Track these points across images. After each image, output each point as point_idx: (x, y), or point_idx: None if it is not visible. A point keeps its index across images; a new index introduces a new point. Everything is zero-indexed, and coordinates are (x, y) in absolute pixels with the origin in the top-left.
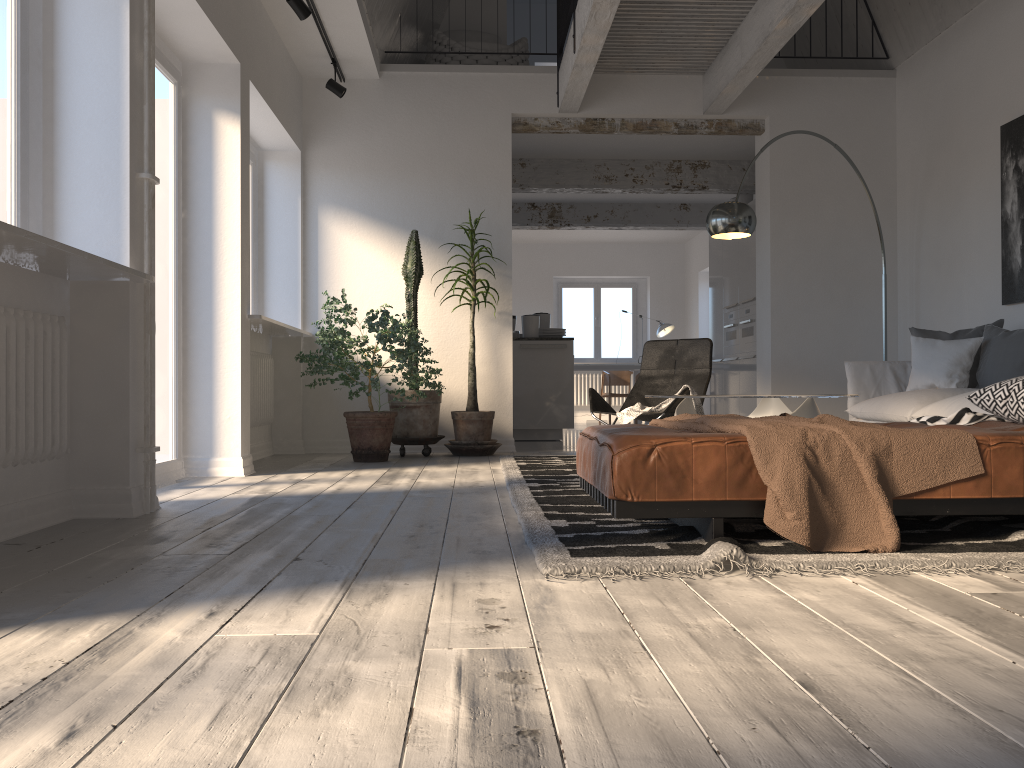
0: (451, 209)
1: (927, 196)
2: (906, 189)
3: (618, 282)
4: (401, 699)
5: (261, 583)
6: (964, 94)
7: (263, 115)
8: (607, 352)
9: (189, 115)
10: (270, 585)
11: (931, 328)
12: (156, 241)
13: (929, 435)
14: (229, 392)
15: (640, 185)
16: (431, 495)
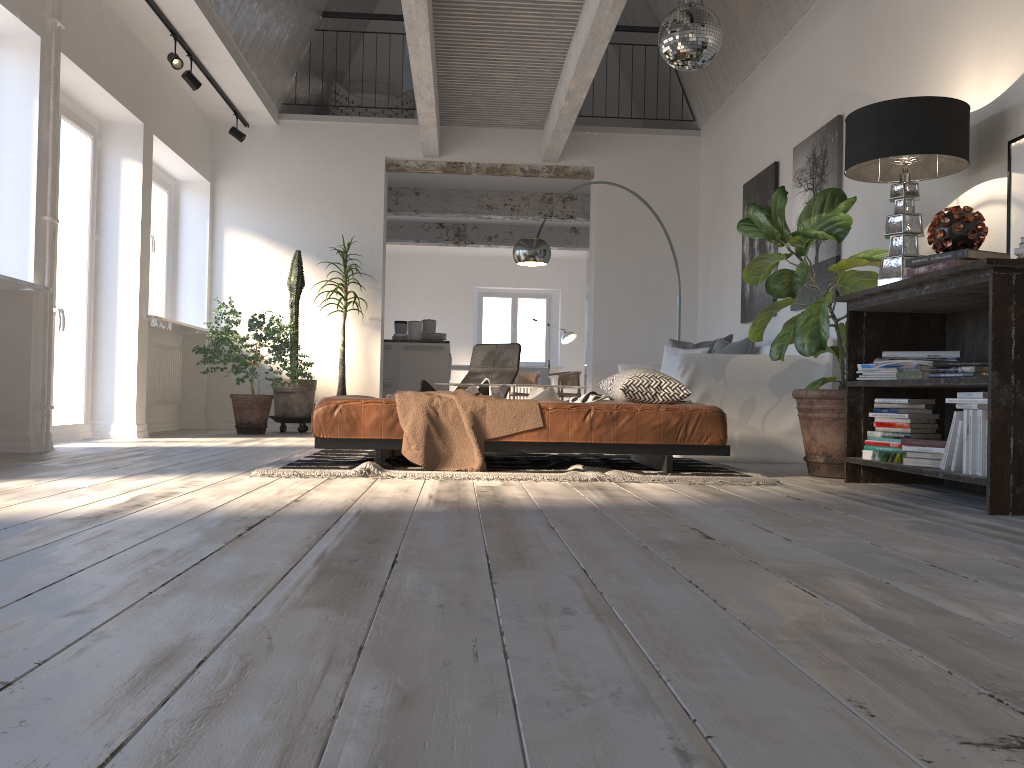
0: (333, 233)
1: (712, 234)
2: (703, 227)
3: (534, 293)
4: (98, 499)
5: (80, 474)
6: (730, 156)
7: (171, 157)
8: (522, 356)
9: (103, 162)
10: (84, 474)
11: (712, 340)
12: (70, 258)
13: (511, 402)
14: (128, 374)
15: (517, 213)
16: (257, 449)
